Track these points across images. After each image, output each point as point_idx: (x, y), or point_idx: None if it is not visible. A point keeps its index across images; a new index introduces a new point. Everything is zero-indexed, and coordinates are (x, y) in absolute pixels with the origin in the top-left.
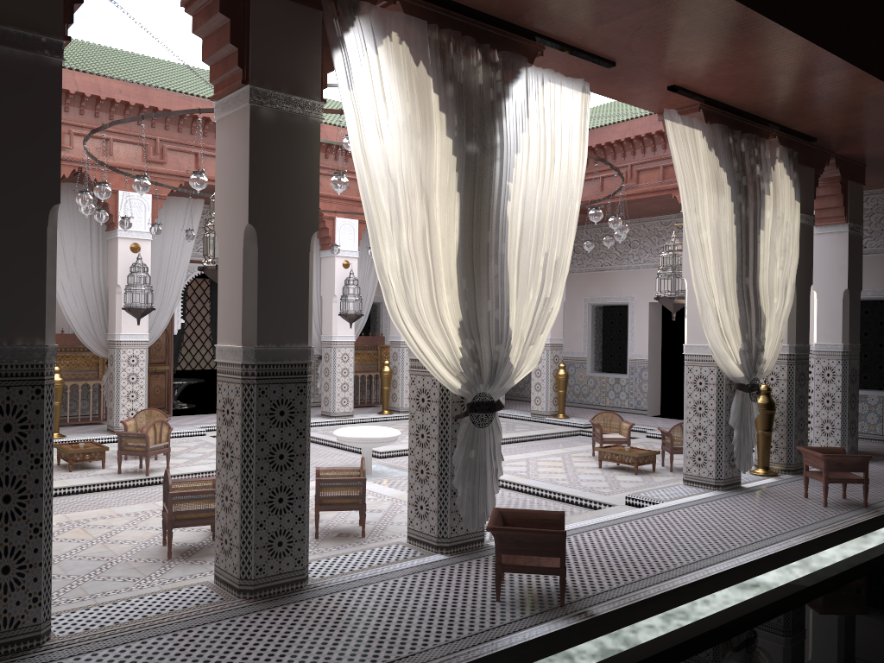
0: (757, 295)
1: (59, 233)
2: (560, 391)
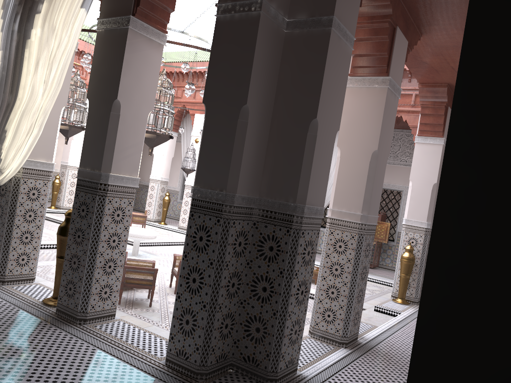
0: (11, 109)
1: (188, 136)
2: (399, 274)
